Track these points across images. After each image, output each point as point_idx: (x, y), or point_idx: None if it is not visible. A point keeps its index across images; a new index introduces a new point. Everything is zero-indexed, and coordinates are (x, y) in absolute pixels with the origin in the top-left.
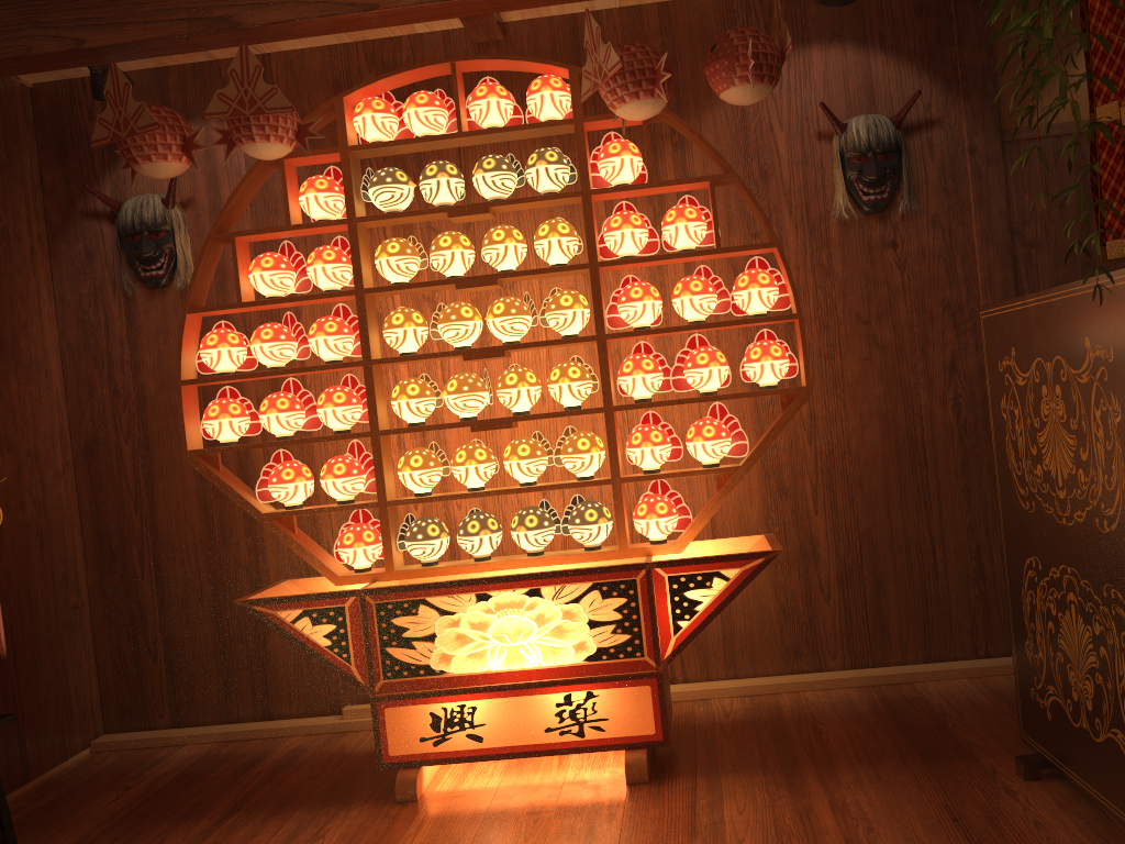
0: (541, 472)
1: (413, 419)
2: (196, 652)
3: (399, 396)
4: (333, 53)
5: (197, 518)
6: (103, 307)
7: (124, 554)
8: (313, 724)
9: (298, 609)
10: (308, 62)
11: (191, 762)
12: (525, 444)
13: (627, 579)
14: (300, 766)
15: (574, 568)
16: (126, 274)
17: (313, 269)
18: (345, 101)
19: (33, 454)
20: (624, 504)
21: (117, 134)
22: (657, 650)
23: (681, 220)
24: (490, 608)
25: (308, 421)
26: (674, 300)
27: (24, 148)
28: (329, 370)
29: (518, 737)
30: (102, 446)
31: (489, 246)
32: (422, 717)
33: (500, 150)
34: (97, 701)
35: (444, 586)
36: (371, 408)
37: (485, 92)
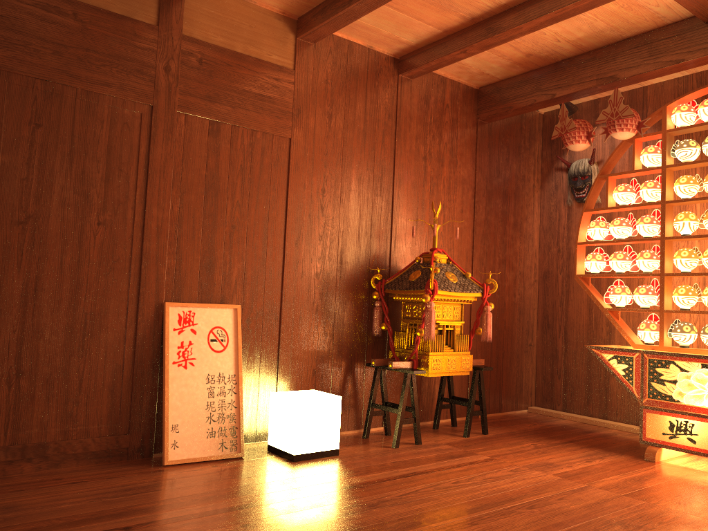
0: None
1: (683, 269)
2: (576, 378)
3: (676, 256)
4: (679, 81)
5: (585, 313)
6: (558, 211)
7: (552, 325)
8: (624, 426)
9: (611, 354)
10: (665, 87)
11: (564, 424)
12: None
13: None
14: (609, 438)
15: None
16: (569, 196)
17: (641, 191)
18: (667, 108)
19: (521, 273)
20: None
21: (560, 133)
22: None
23: None
24: (707, 372)
25: (632, 266)
26: None
27: (536, 141)
28: (644, 242)
29: None
30: (550, 274)
31: None
32: (664, 422)
33: None
34: (533, 390)
35: (684, 356)
36: (661, 261)
37: None
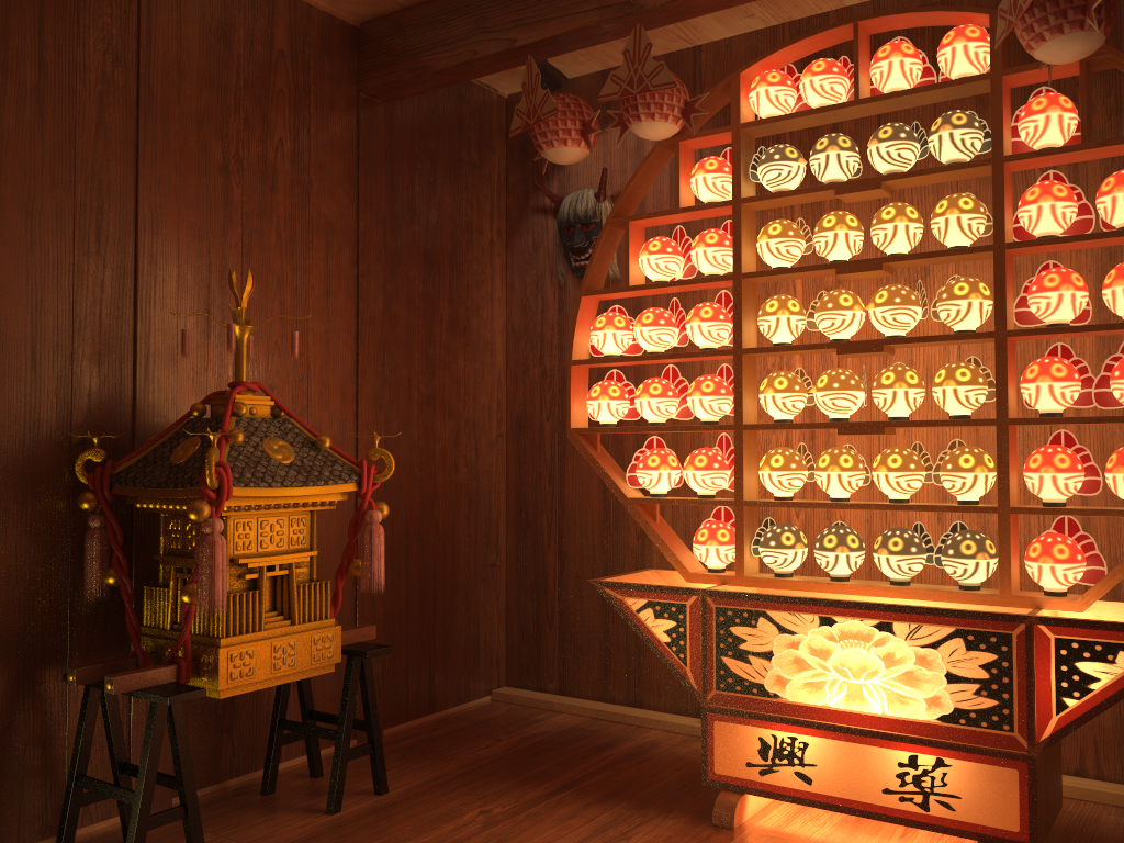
0: (913, 488)
1: (779, 415)
2: (584, 626)
3: (765, 389)
4: (759, 38)
5: (596, 498)
6: (541, 294)
7: (536, 523)
8: (673, 722)
9: (643, 599)
10: (735, 49)
11: (559, 730)
12: (897, 454)
13: (1000, 632)
14: (645, 760)
15: (935, 607)
16: (561, 264)
17: (695, 253)
18: (742, 77)
19: (471, 422)
20: (1013, 541)
21: (527, 123)
22: (1031, 727)
23: (1121, 188)
24: (833, 635)
25: (681, 410)
26: (1103, 291)
27: (494, 152)
28: (702, 358)
29: (850, 790)
30: (529, 422)
31: (876, 226)
32: (750, 739)
33: (924, 125)
34: (503, 655)
35: (786, 601)
36: (737, 400)
37: (887, 52)
